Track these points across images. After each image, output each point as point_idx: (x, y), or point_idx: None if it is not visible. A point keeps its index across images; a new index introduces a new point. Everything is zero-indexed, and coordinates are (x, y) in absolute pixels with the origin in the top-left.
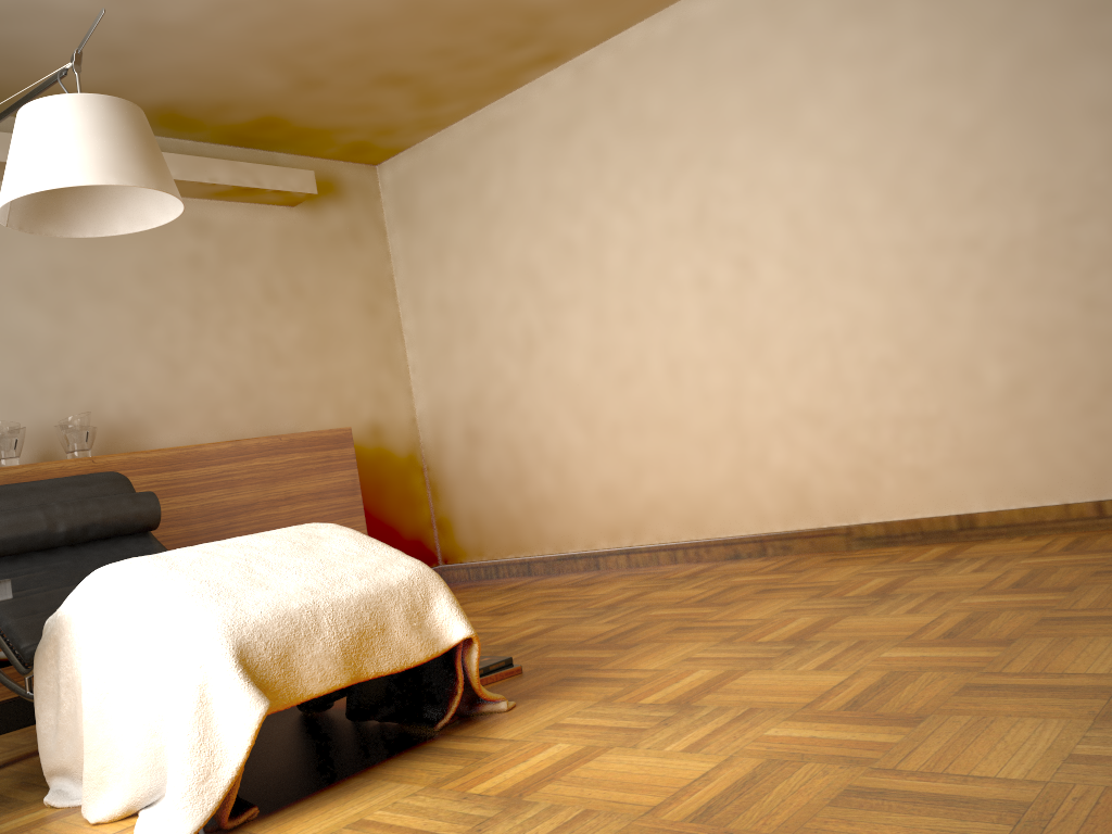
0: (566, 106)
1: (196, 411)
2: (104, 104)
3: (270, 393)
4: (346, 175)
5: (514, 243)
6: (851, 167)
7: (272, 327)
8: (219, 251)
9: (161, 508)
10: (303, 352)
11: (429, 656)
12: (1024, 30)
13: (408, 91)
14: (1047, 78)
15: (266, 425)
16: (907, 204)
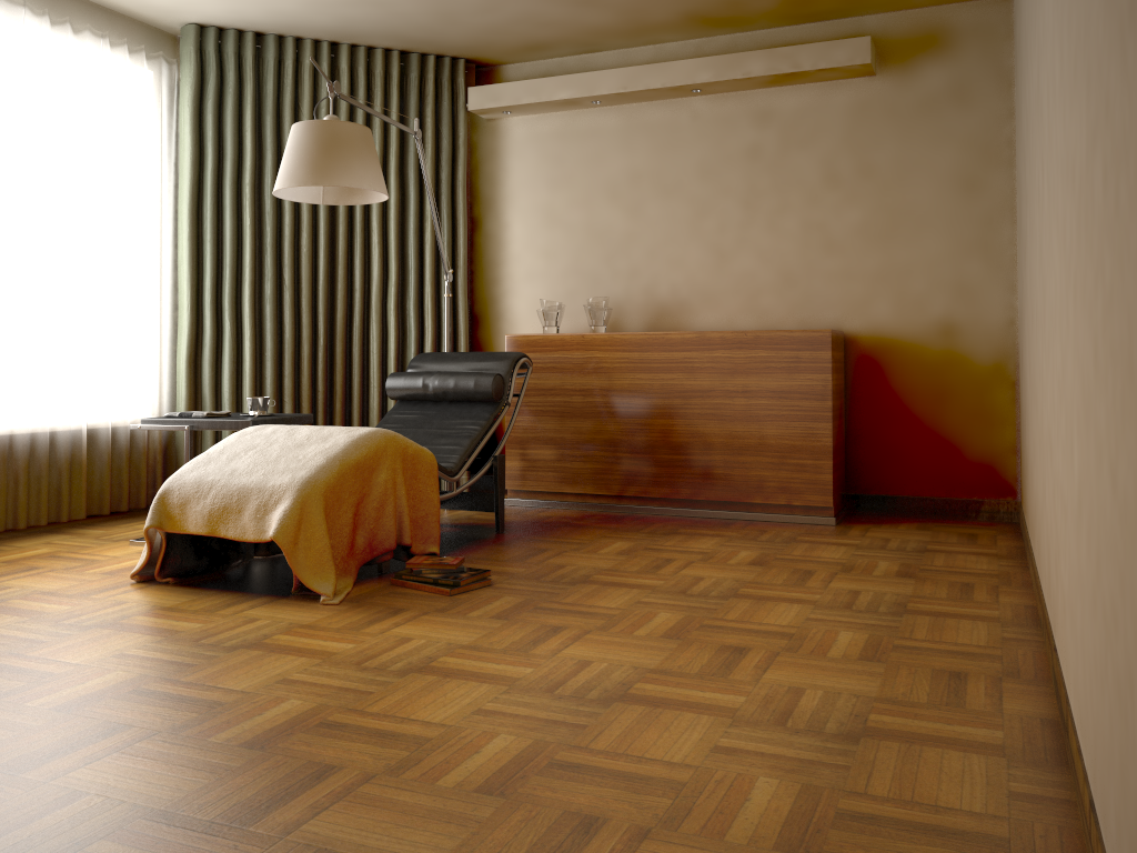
0: None
1: (735, 295)
2: (302, 128)
3: (815, 282)
4: (961, 19)
5: (1022, 107)
6: None
7: (827, 213)
8: (780, 139)
9: (628, 381)
10: (862, 239)
11: (256, 539)
12: None
13: None
14: None
15: (806, 313)
16: (1062, 79)
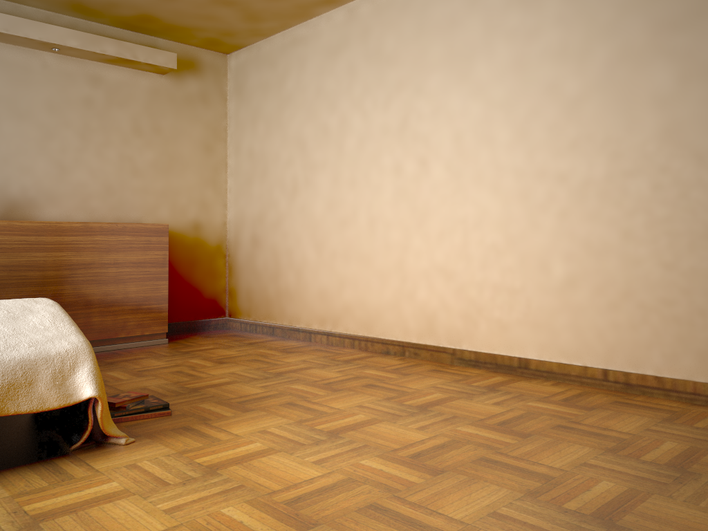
0: (338, 35)
1: (73, 198)
2: None
3: (127, 193)
4: (205, 58)
5: (295, 121)
6: (498, 110)
7: (135, 151)
8: (106, 97)
9: (25, 258)
10: (154, 170)
11: (62, 405)
12: (622, 33)
13: (237, 10)
14: (630, 70)
15: (120, 213)
16: (527, 142)
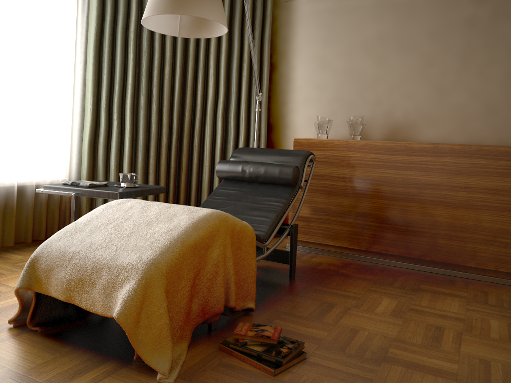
0: None
1: (450, 119)
2: None
3: None
4: None
5: None
6: None
7: None
8: (491, 13)
9: (378, 174)
10: None
11: (103, 314)
12: None
13: None
14: None
15: (503, 134)
16: None
